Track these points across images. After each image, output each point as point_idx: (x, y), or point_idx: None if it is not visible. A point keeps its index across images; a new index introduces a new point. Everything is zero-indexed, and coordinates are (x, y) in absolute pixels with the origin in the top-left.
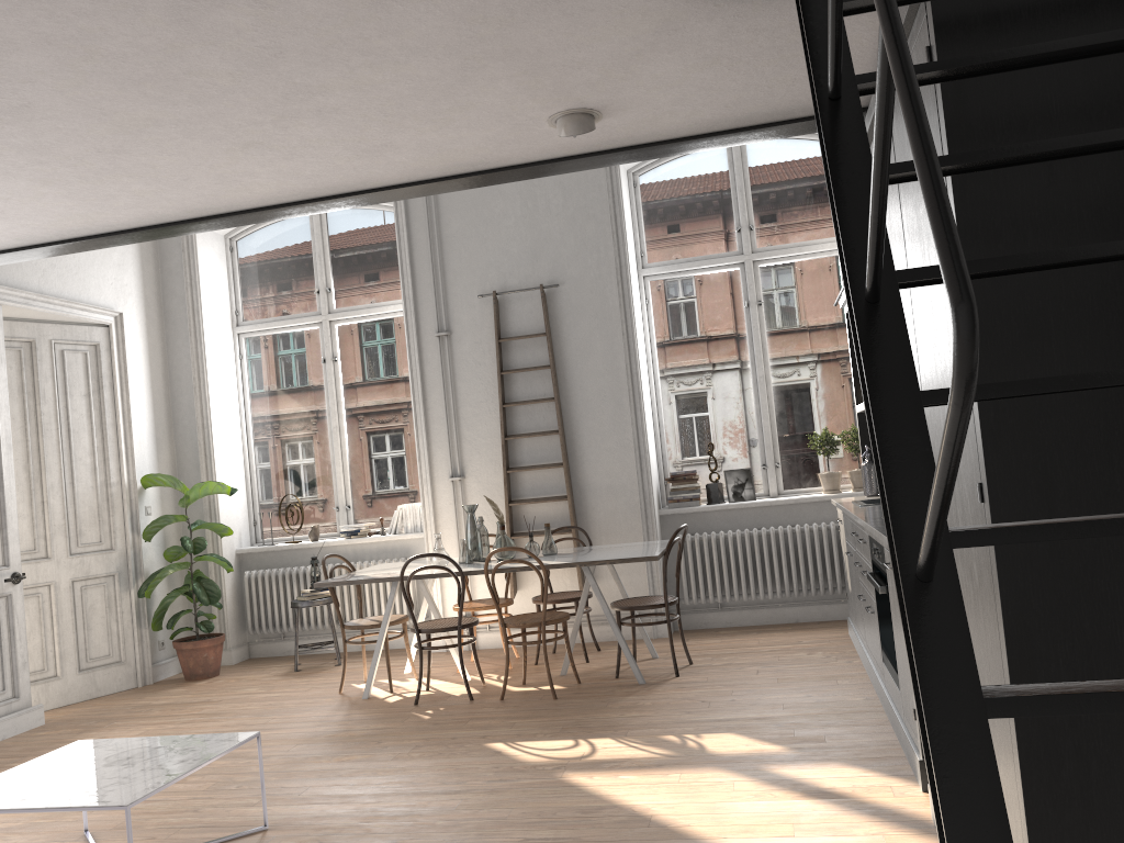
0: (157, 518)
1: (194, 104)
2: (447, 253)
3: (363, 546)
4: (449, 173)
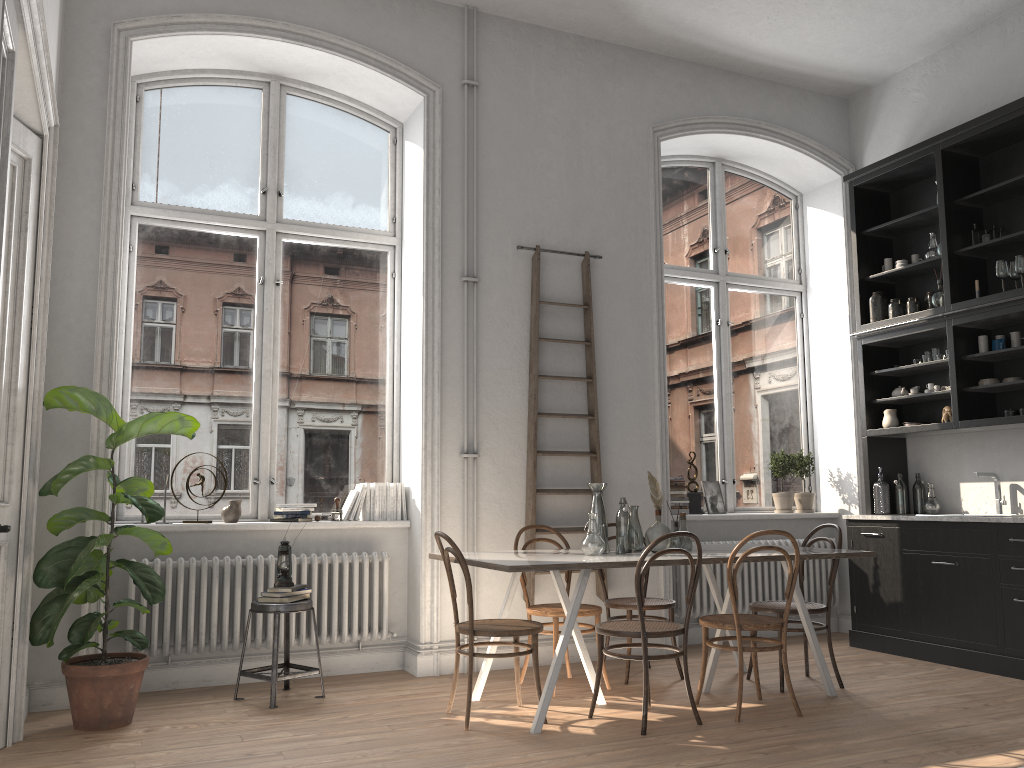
0: (78, 459)
1: None
2: (482, 188)
3: (309, 533)
4: None
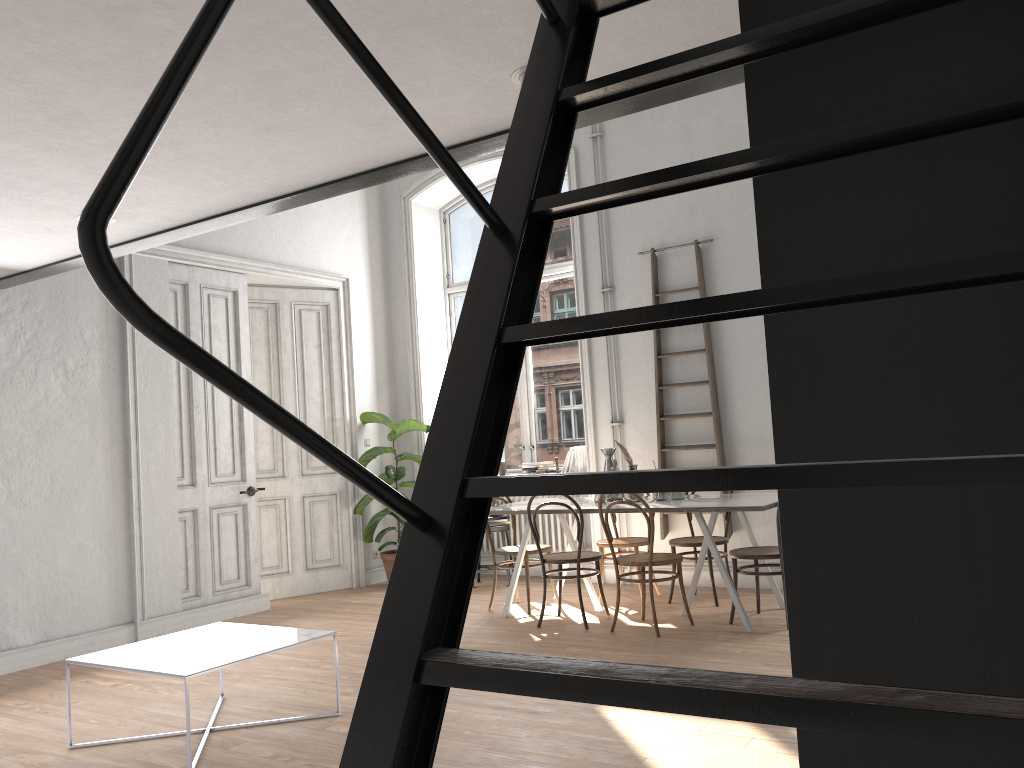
0: (370, 449)
1: (195, 98)
2: (612, 214)
3: None
4: (465, 139)
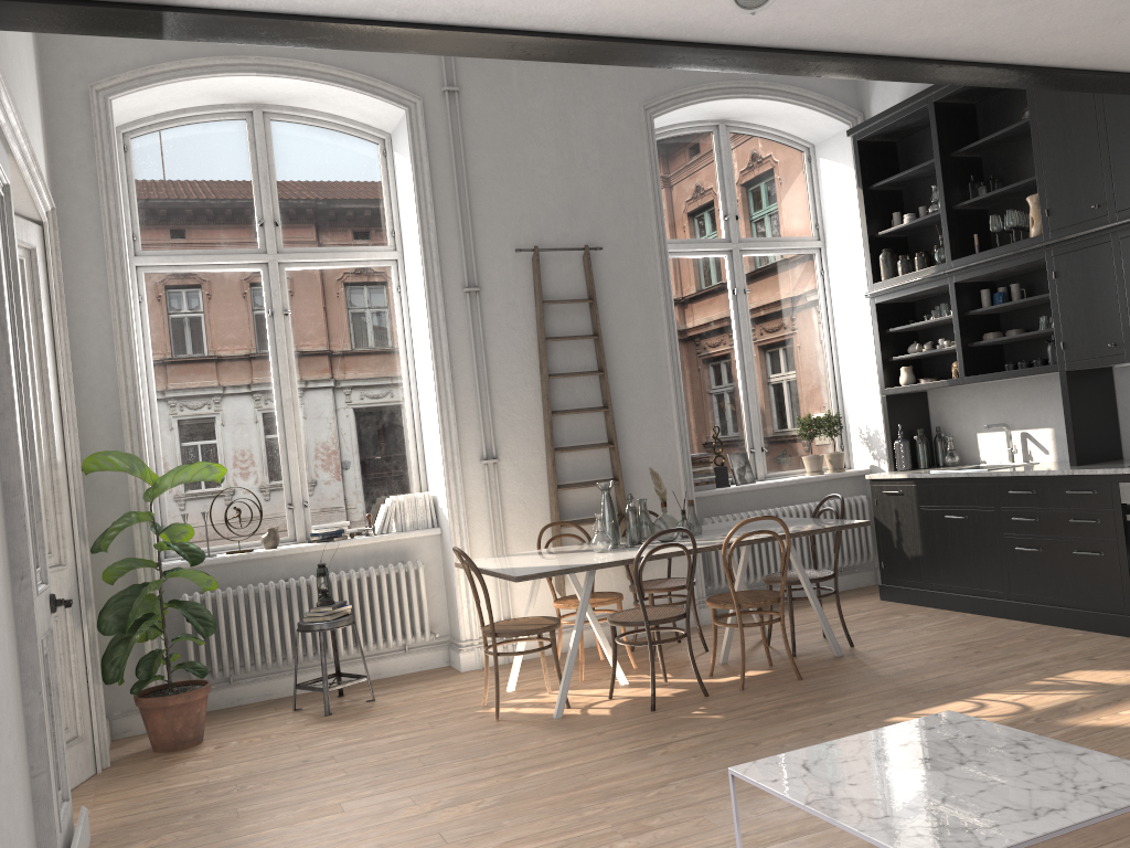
0: (120, 517)
1: None
2: (474, 195)
3: (346, 550)
4: None
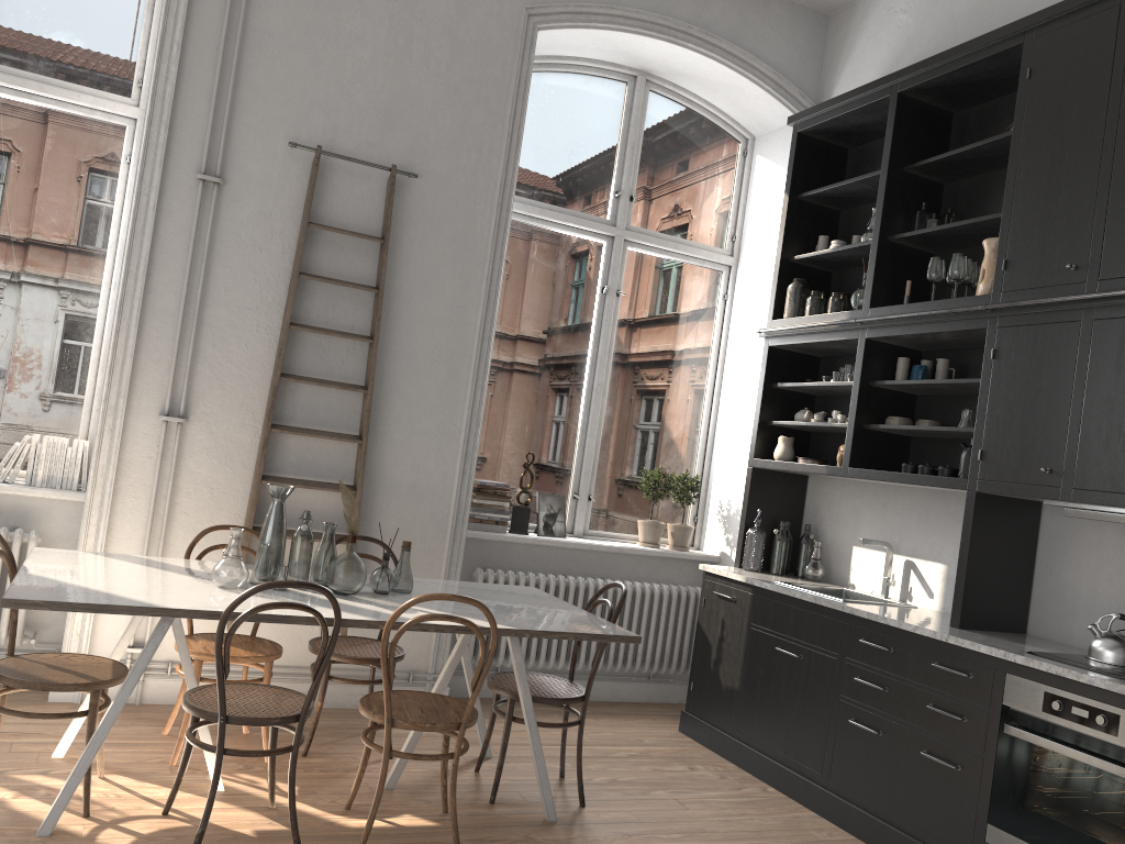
0: None
1: None
2: (250, 54)
3: None
4: None
